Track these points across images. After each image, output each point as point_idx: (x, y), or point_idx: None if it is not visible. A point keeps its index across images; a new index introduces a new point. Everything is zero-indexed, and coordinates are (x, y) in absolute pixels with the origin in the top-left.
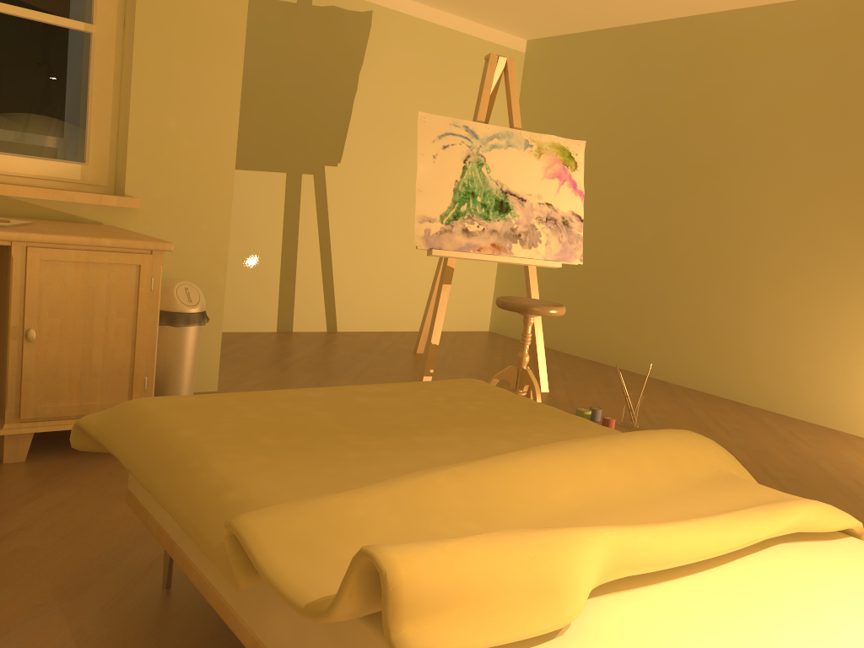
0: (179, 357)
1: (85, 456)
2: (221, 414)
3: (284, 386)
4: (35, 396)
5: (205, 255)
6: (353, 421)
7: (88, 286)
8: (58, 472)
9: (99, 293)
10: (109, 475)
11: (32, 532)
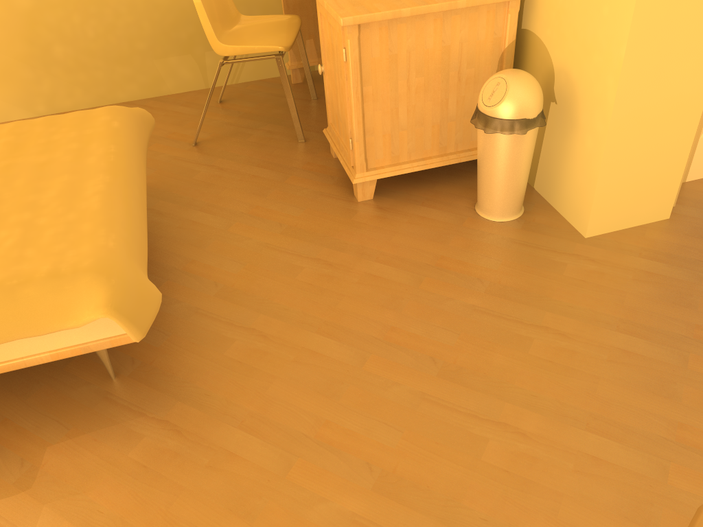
0: (478, 157)
1: (343, 177)
2: (65, 128)
3: (658, 299)
4: (330, 116)
5: (600, 52)
6: (16, 169)
7: (332, 42)
8: (309, 170)
9: (335, 51)
10: (300, 188)
11: (214, 172)
